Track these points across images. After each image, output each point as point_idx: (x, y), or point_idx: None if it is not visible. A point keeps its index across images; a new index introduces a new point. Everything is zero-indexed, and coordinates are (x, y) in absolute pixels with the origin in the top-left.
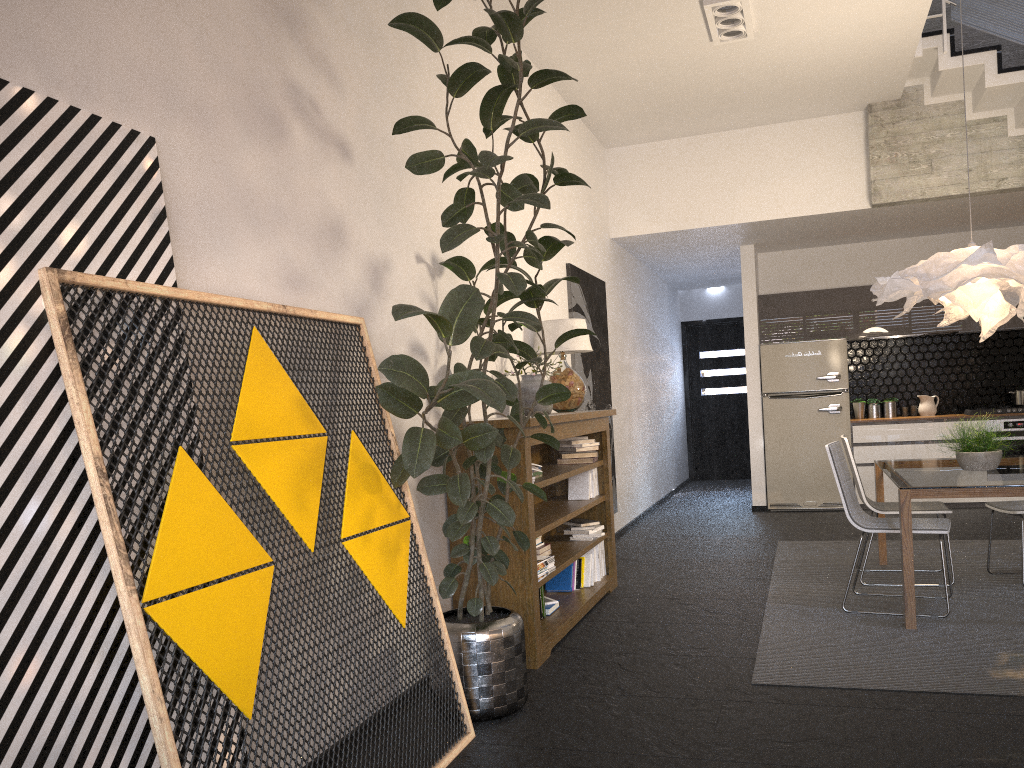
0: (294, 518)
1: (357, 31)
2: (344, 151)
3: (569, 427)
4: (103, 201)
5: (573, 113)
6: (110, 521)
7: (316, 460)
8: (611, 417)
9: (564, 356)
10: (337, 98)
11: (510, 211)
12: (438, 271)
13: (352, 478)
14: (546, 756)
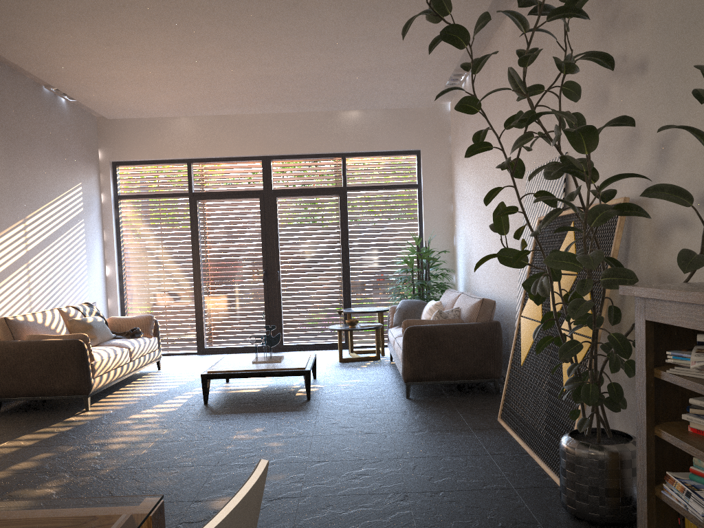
0: (551, 309)
1: None
2: (642, 68)
3: None
4: (552, 188)
5: (505, 12)
6: (523, 290)
7: (567, 287)
8: None
9: None
10: (638, 31)
11: None
12: None
13: None
14: (500, 484)
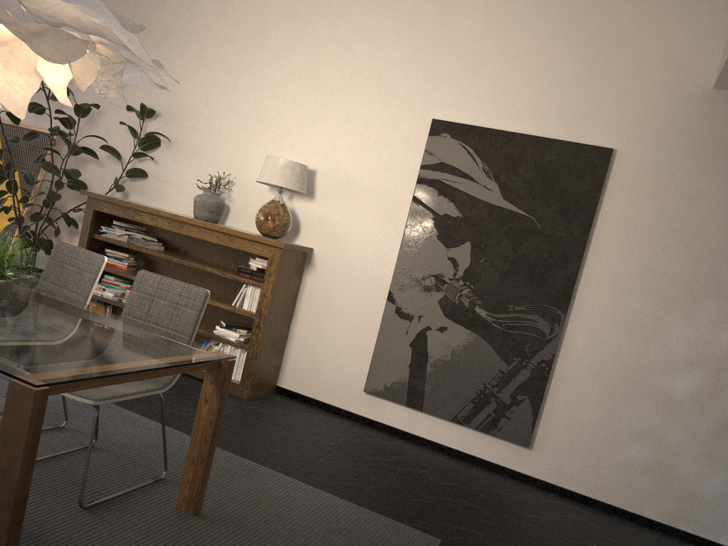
0: None
1: (110, 5)
2: None
3: (167, 222)
4: None
5: None
6: None
7: None
8: (554, 325)
9: (277, 190)
10: None
11: (285, 75)
12: (151, 117)
13: (3, 185)
14: None
